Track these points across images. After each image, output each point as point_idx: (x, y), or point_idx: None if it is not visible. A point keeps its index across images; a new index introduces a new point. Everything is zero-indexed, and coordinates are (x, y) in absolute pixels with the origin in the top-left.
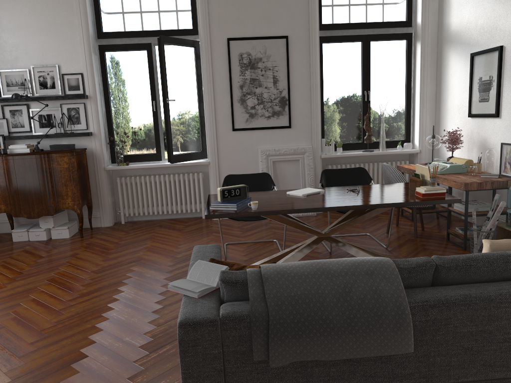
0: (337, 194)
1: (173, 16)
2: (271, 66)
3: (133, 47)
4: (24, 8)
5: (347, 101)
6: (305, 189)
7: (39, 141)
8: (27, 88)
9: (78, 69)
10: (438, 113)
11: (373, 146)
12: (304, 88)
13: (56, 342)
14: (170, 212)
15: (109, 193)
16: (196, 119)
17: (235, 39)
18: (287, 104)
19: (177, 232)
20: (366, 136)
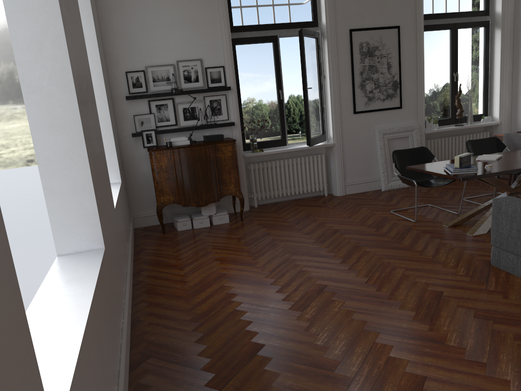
0: (519, 156)
1: (296, 9)
2: (386, 54)
3: (262, 39)
4: (169, 4)
5: (438, 82)
6: (485, 155)
7: (192, 133)
8: (172, 82)
9: (219, 62)
10: (516, 89)
11: (459, 121)
12: (412, 72)
13: (397, 287)
14: (297, 193)
15: (246, 179)
16: (319, 105)
17: (357, 30)
18: (398, 88)
19: (325, 208)
20: (458, 112)
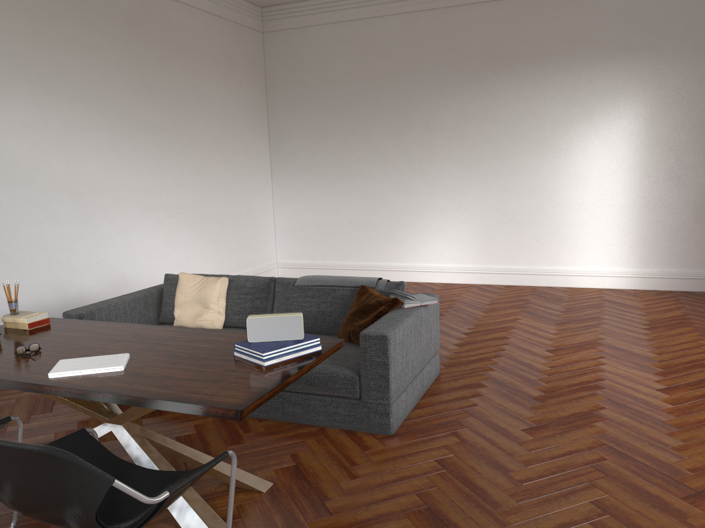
0: (76, 351)
1: None
2: None
3: None
4: None
5: None
6: (71, 368)
7: None
8: None
9: None
10: None
11: None
12: None
13: (569, 452)
14: None
15: None
16: None
17: None
18: None
19: None
20: None
